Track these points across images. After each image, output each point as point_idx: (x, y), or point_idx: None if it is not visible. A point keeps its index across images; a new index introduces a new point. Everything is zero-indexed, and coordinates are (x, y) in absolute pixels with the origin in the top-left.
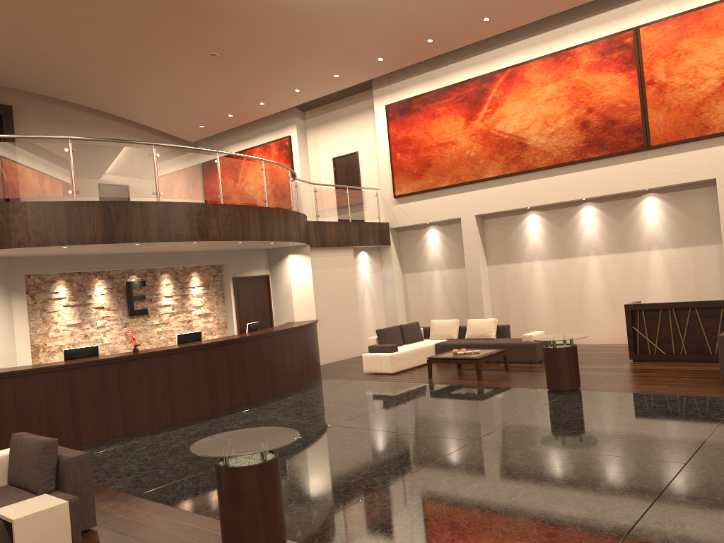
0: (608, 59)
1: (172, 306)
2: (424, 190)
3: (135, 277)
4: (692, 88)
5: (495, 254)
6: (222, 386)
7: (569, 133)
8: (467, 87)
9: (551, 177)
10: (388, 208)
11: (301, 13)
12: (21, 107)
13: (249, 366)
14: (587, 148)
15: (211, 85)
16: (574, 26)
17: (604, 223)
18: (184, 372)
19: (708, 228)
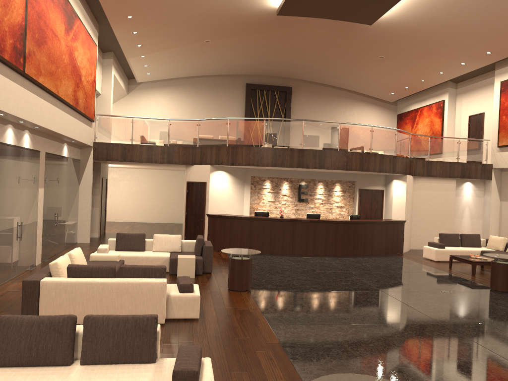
0: None
1: (321, 199)
2: None
3: (304, 182)
4: None
5: None
6: (321, 243)
7: None
8: None
9: None
10: (493, 154)
11: (421, 33)
12: (296, 87)
13: (339, 236)
14: None
15: (387, 72)
16: None
17: None
18: (301, 231)
19: None
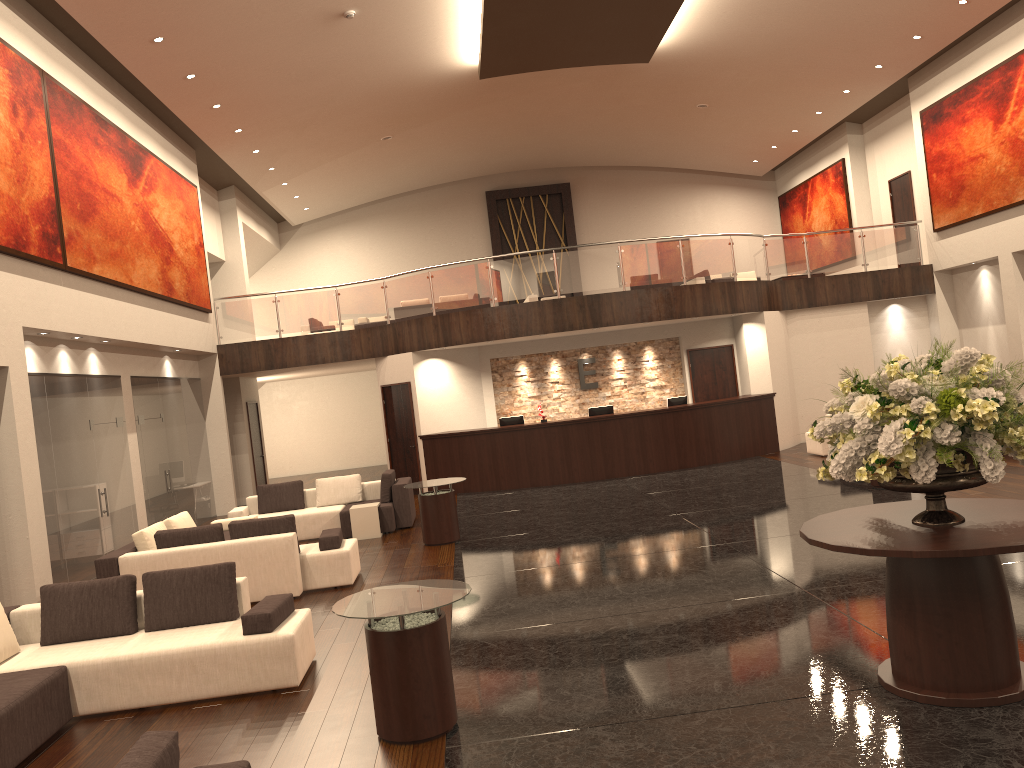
0: None
1: (623, 379)
2: (960, 221)
3: (586, 355)
4: None
5: None
6: (617, 454)
7: None
8: (993, 78)
9: None
10: (931, 246)
11: (746, 56)
12: (579, 181)
13: (648, 439)
14: None
15: (726, 127)
16: None
17: None
18: (580, 440)
19: None
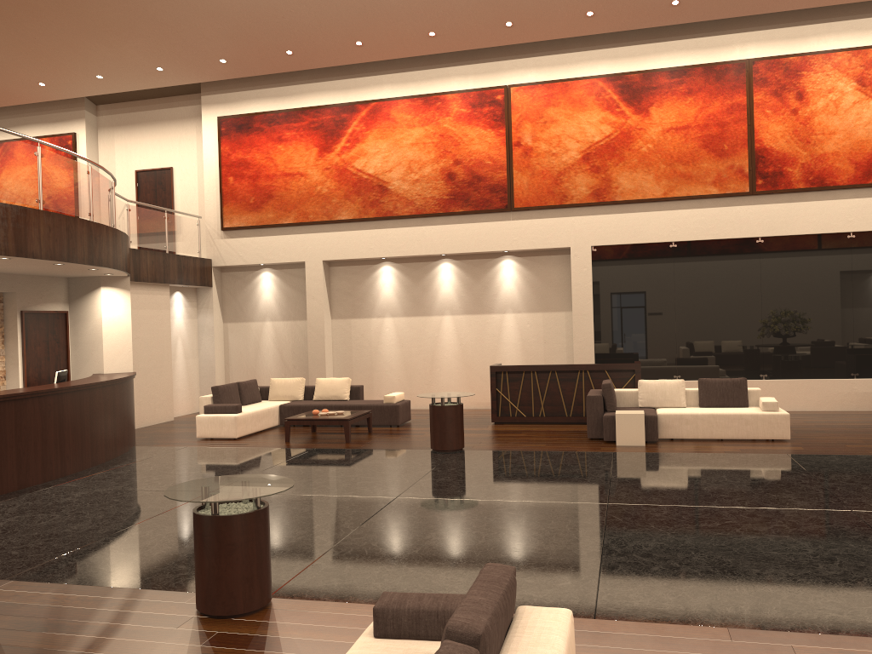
0: (478, 113)
1: None
2: (262, 225)
3: None
4: (555, 156)
5: (341, 307)
6: (34, 451)
7: (434, 183)
8: (324, 113)
9: (411, 228)
10: (212, 242)
11: None
12: None
13: (67, 426)
14: (452, 201)
15: None
16: (446, 71)
17: (462, 281)
18: None
19: (559, 295)
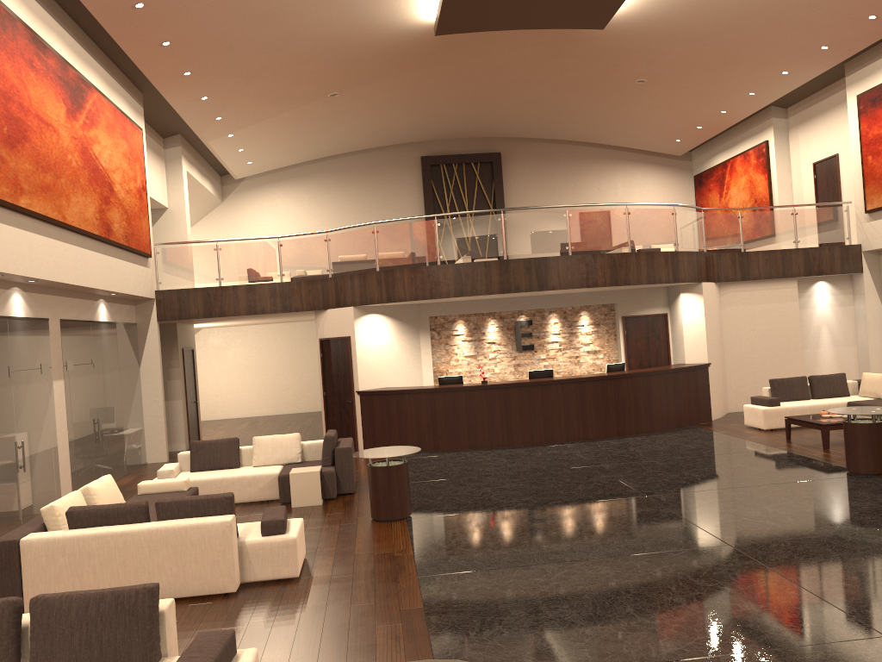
0: None
1: (559, 343)
2: None
3: (523, 317)
4: None
5: None
6: (557, 419)
7: None
8: None
9: None
10: (860, 226)
11: (697, 30)
12: (509, 151)
13: (589, 404)
14: None
15: (659, 105)
16: None
17: None
18: (520, 403)
19: None
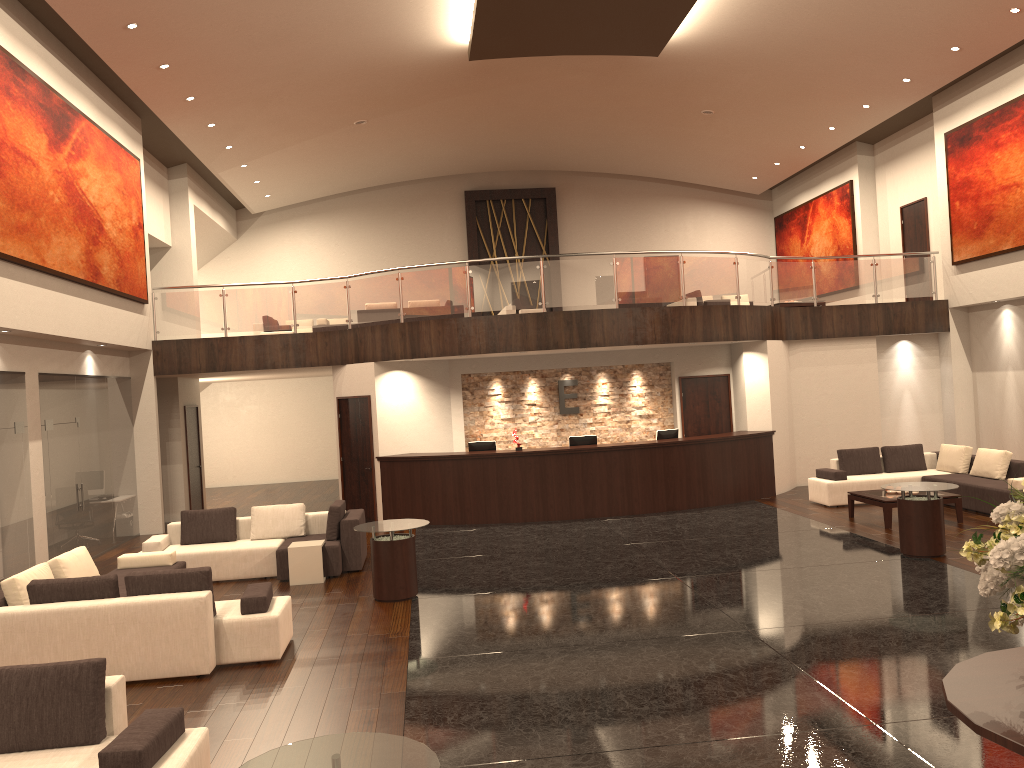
0: None
1: (607, 405)
2: (984, 255)
3: (568, 376)
4: None
5: None
6: (599, 491)
7: None
8: None
9: None
10: (947, 280)
11: (764, 58)
12: (565, 187)
13: (635, 475)
14: None
15: (729, 138)
16: None
17: None
18: (558, 473)
19: None
